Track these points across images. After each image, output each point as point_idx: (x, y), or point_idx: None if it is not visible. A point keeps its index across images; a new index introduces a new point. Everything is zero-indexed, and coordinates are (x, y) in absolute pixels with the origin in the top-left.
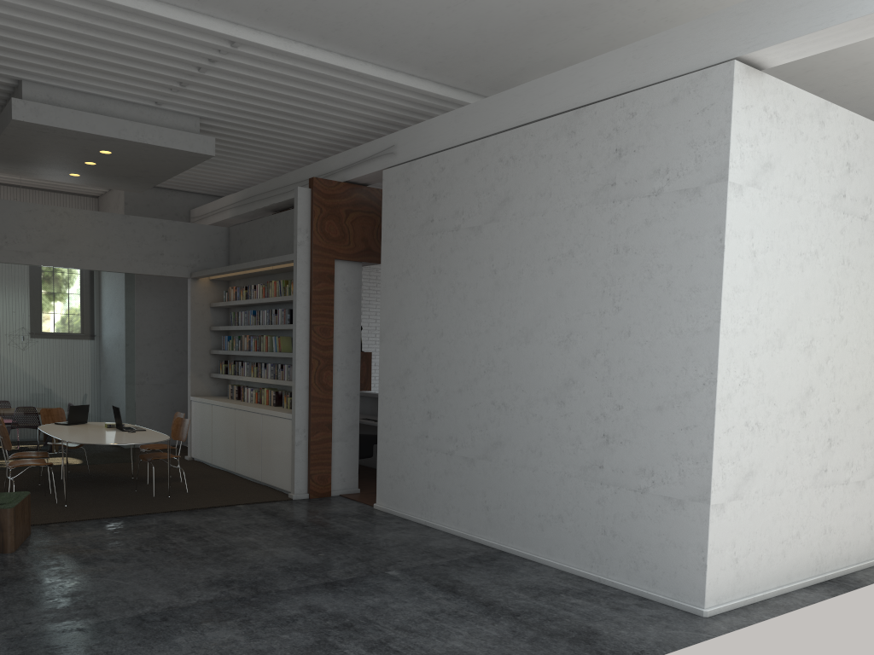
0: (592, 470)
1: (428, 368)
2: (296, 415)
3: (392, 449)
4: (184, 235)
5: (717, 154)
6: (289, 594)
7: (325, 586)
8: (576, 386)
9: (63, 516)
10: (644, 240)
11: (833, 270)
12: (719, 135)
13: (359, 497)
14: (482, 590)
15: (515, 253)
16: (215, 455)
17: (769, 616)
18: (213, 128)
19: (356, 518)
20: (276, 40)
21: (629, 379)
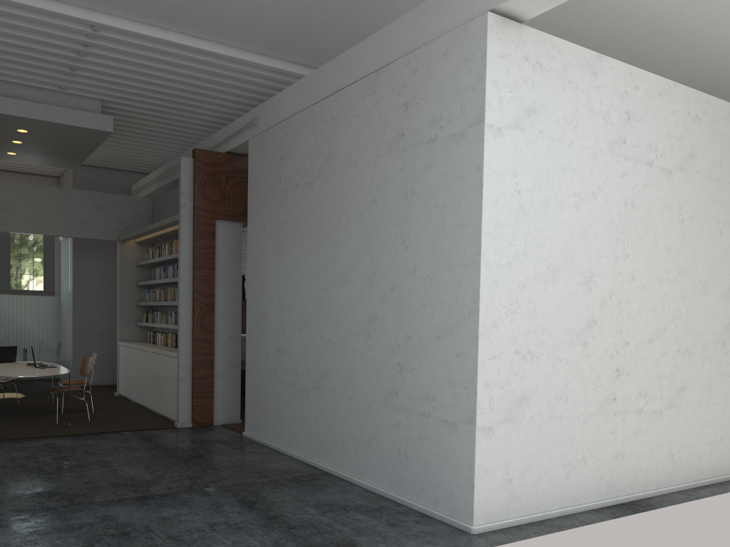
0: (391, 397)
1: (278, 309)
2: (180, 354)
3: (255, 382)
4: (113, 205)
5: (476, 99)
6: (98, 505)
7: (137, 499)
8: (378, 320)
9: None
10: (425, 183)
11: (614, 211)
12: (478, 81)
13: (237, 426)
14: (279, 506)
15: (336, 203)
16: (132, 391)
17: (537, 534)
18: (119, 110)
19: (218, 444)
20: (130, 23)
21: (416, 311)
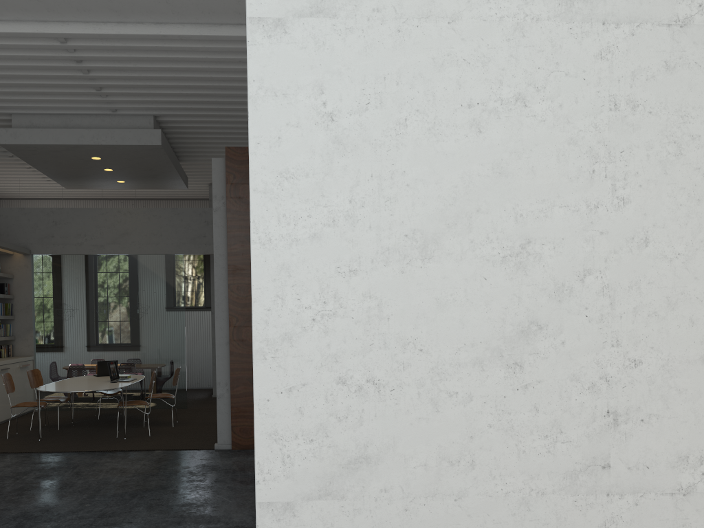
0: None
1: None
2: (217, 369)
3: None
4: None
5: None
6: None
7: None
8: None
9: (16, 448)
10: None
11: (582, 123)
12: None
13: None
14: None
15: None
16: None
17: None
18: (184, 123)
19: (215, 473)
20: (85, 26)
21: None
